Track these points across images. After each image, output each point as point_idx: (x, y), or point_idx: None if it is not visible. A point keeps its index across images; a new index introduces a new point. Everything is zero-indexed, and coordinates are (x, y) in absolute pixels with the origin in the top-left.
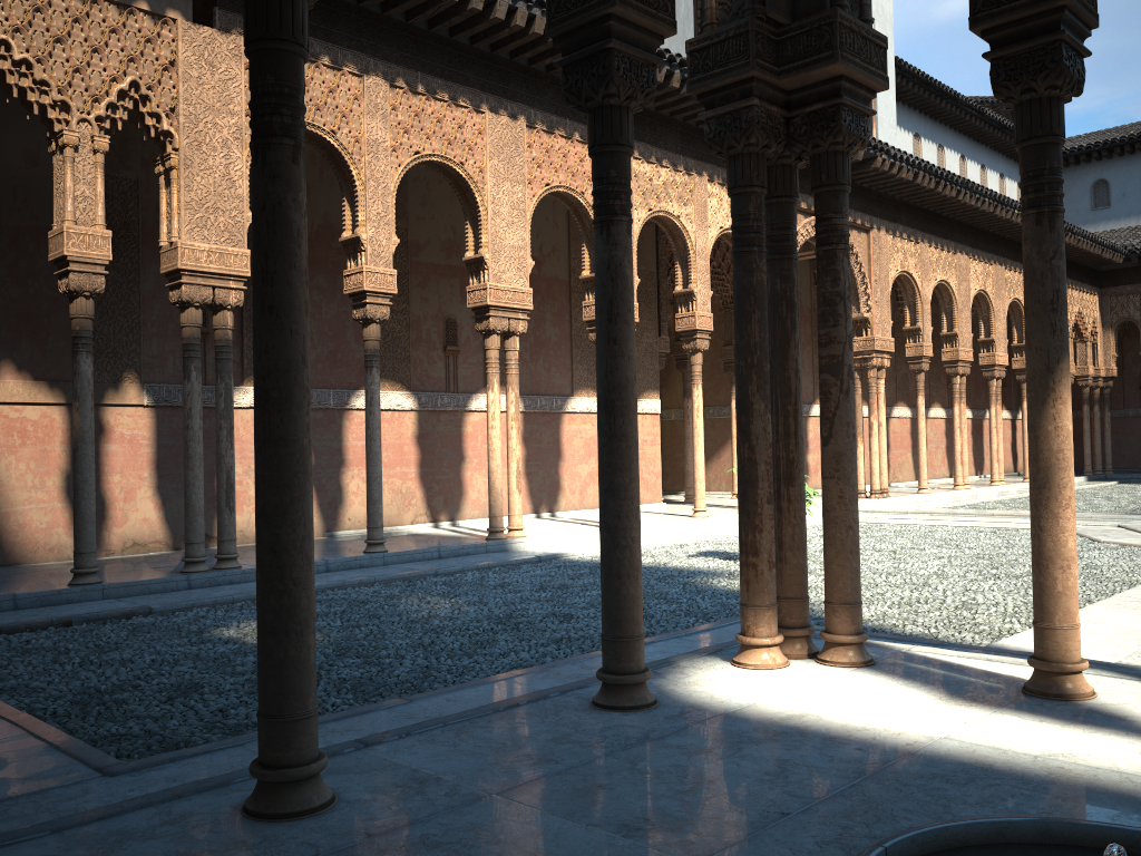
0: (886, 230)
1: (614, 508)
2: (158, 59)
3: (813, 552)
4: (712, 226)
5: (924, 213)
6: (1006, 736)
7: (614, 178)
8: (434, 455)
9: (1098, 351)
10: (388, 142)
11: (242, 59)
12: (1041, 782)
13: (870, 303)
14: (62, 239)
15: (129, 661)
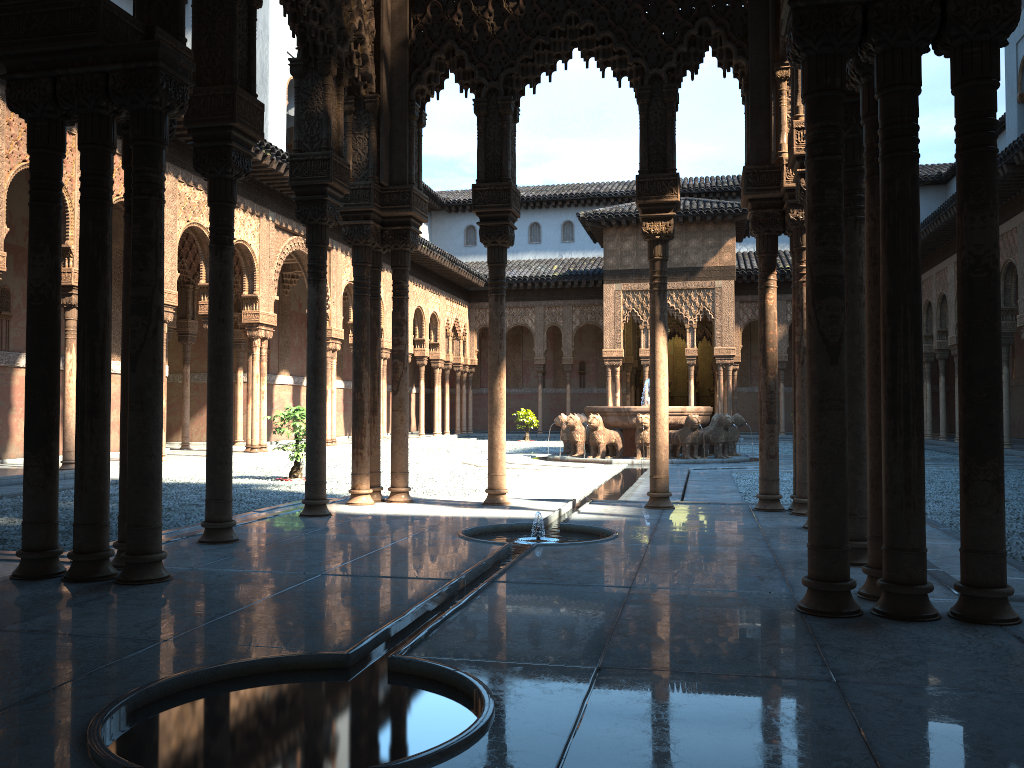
0: (341, 250)
1: (316, 420)
2: None
3: None
4: None
5: None
6: (485, 512)
7: (321, 260)
8: None
9: (466, 347)
10: (4, 150)
11: None
12: (504, 519)
13: (330, 303)
14: None
15: None
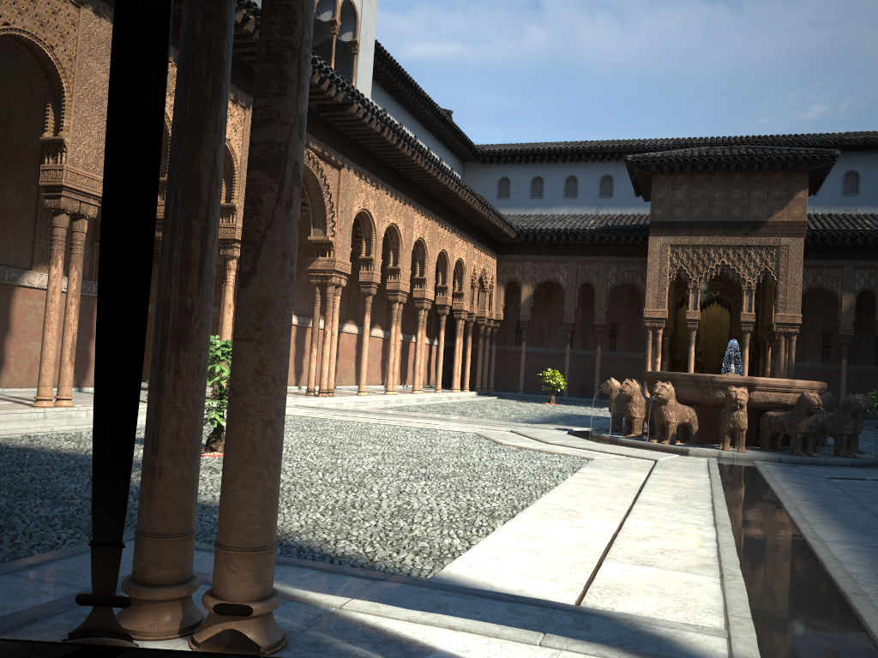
0: (354, 171)
1: None
2: None
3: None
4: None
5: (385, 166)
6: None
7: None
8: None
9: (492, 300)
10: None
11: None
12: None
13: (336, 230)
14: None
15: None
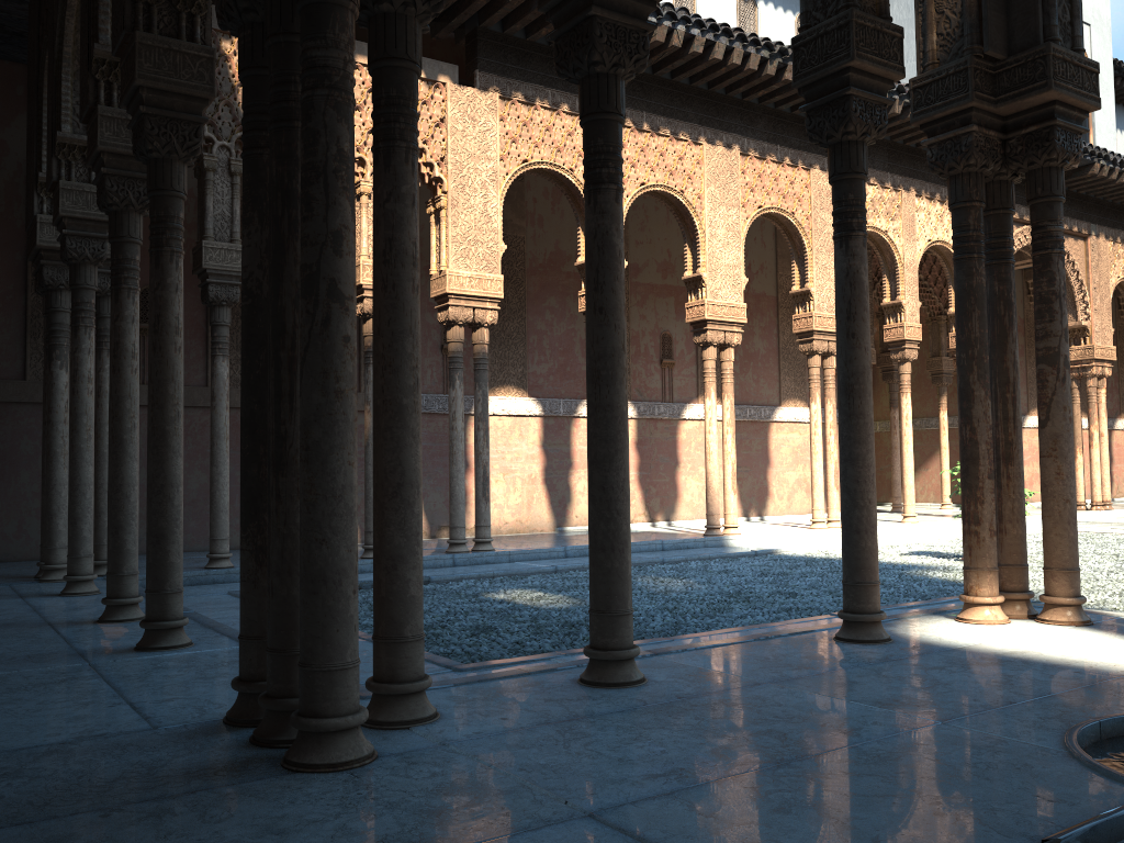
0: (1105, 236)
1: (853, 474)
2: (431, 117)
3: (1030, 554)
4: (920, 239)
5: None
6: None
7: (851, 201)
8: (651, 460)
9: None
10: None
11: (497, 112)
12: None
13: (1089, 311)
14: (359, 270)
15: (429, 611)
